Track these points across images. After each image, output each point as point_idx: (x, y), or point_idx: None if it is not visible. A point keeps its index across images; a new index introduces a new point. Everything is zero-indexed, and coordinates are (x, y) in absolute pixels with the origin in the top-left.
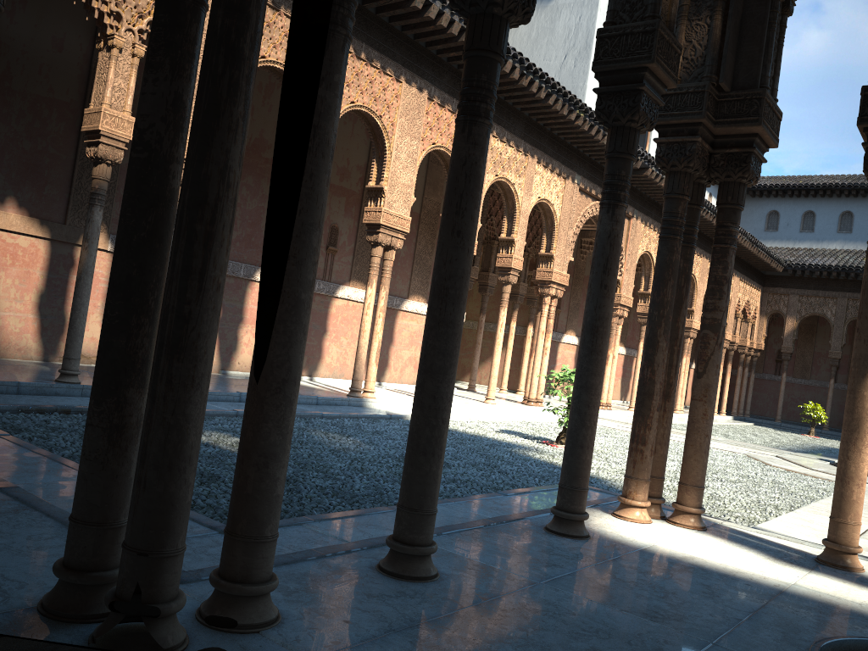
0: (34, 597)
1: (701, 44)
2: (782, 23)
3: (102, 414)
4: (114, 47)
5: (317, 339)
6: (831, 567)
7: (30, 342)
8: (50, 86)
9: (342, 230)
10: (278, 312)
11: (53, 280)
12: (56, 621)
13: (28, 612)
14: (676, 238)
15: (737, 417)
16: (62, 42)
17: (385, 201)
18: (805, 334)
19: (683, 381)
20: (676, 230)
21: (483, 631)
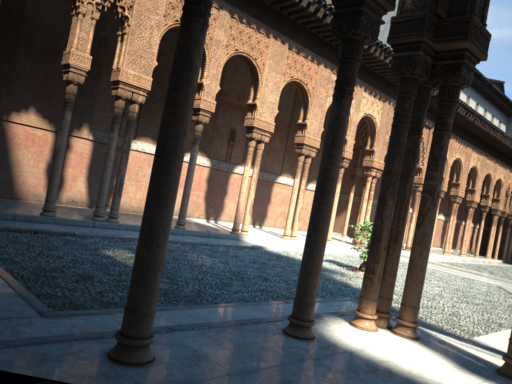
0: None
1: None
2: None
3: None
4: (80, 13)
5: (220, 198)
6: (507, 378)
7: (42, 192)
8: (57, 41)
9: (238, 131)
10: None
11: None
12: None
13: None
14: (403, 126)
15: (505, 261)
16: (65, 15)
17: (257, 112)
18: None
19: (466, 236)
20: (403, 120)
21: None
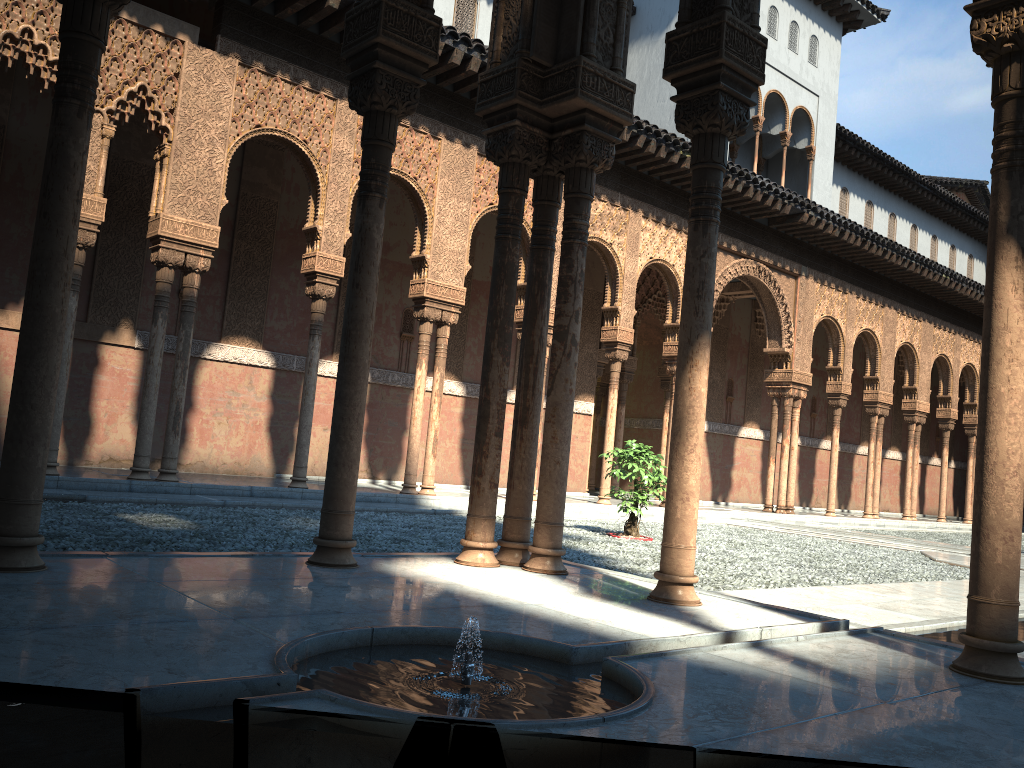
0: None
1: (516, 19)
2: None
3: None
4: None
5: (395, 437)
6: (653, 601)
7: None
8: None
9: None
10: None
11: (76, 380)
12: None
13: None
14: (507, 237)
15: None
16: None
17: (428, 271)
18: None
19: (912, 479)
20: (508, 229)
21: None
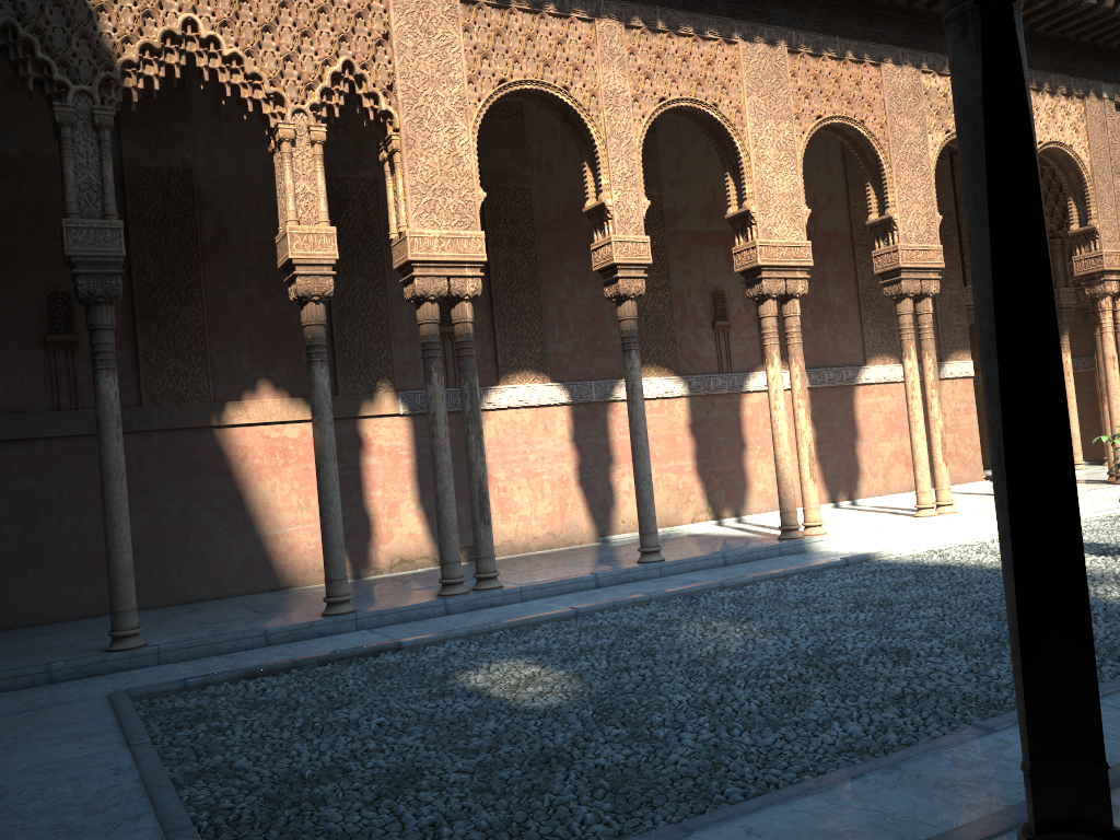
0: None
1: None
2: None
3: None
4: (283, 141)
5: (734, 460)
6: None
7: None
8: (276, 226)
9: (729, 293)
10: None
11: (341, 470)
12: None
13: None
14: None
15: None
16: None
17: (757, 229)
18: None
19: None
20: None
21: None
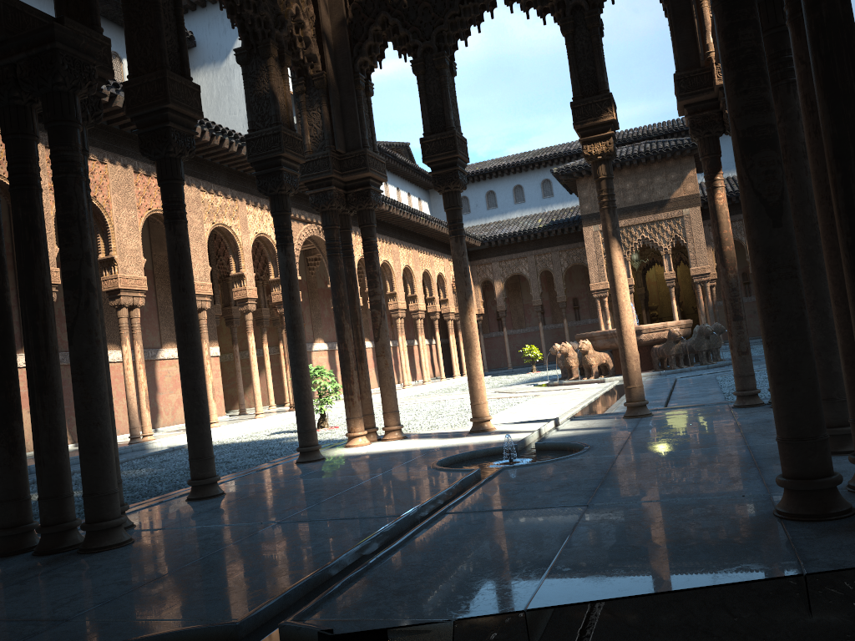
0: None
1: (319, 126)
2: (368, 101)
3: (2, 439)
4: None
5: None
6: (477, 432)
7: None
8: None
9: None
10: None
11: None
12: (7, 556)
13: None
14: (337, 254)
15: None
16: None
17: (118, 268)
18: (513, 292)
19: (424, 356)
20: (336, 249)
21: (253, 500)
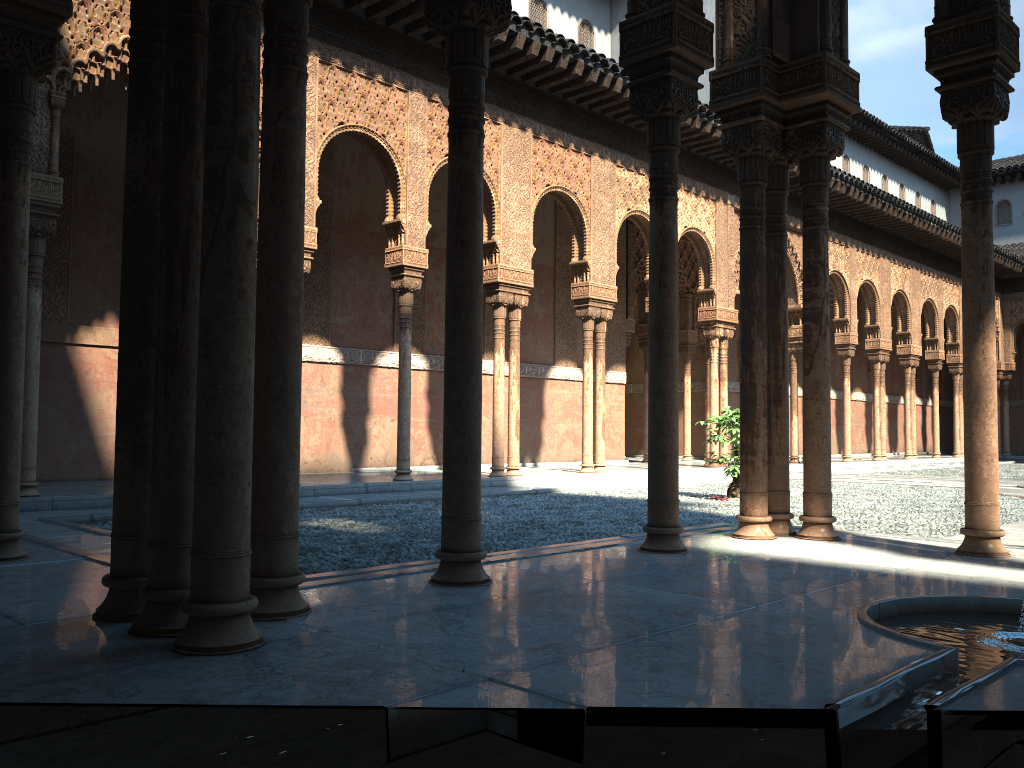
0: (92, 611)
1: (750, 17)
2: None
3: (125, 437)
4: None
5: None
6: (970, 556)
7: None
8: None
9: None
10: (268, 328)
11: None
12: (106, 622)
13: (84, 618)
14: (756, 228)
15: None
16: None
17: (500, 256)
18: None
19: (911, 420)
20: (756, 219)
21: (509, 610)
